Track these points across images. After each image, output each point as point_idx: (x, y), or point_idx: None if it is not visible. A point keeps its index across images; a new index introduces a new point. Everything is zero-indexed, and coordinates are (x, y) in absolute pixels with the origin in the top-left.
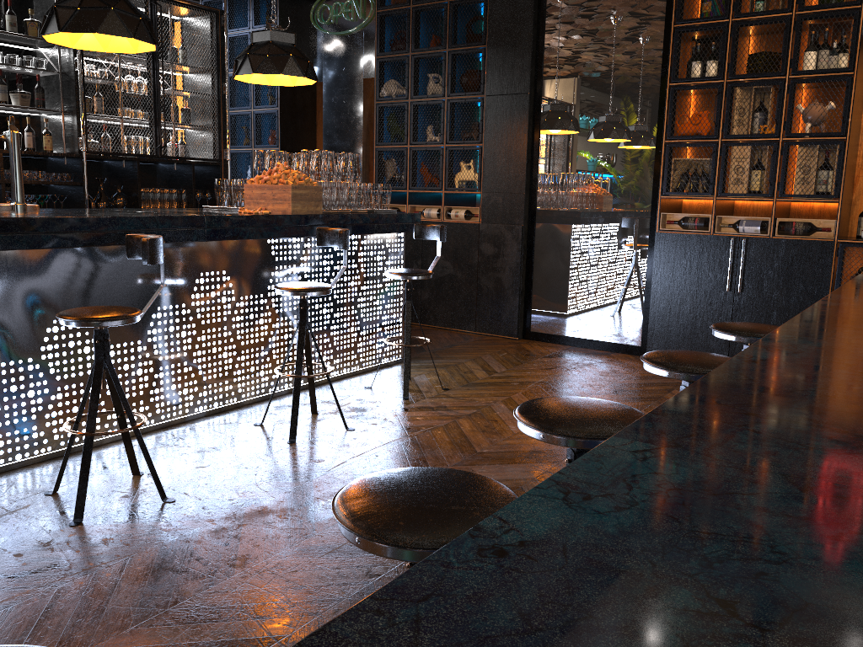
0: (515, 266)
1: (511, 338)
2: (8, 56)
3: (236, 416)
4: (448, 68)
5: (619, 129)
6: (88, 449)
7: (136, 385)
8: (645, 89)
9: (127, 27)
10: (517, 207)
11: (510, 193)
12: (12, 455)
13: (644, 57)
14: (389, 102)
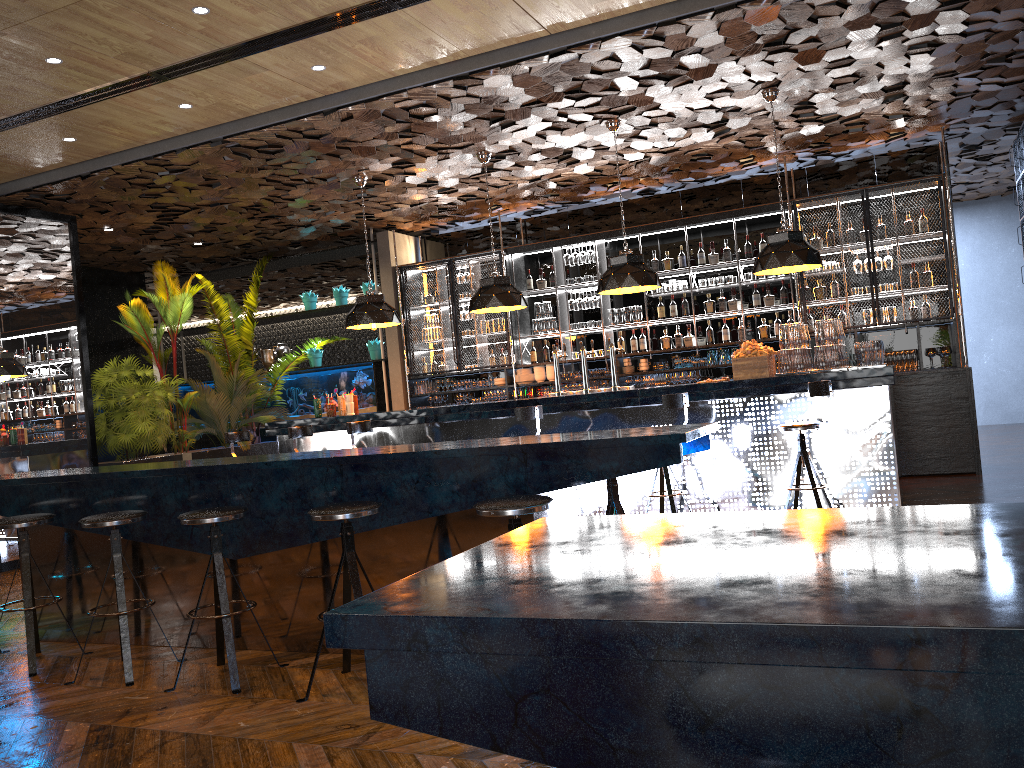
0: None
1: None
2: None
3: None
4: None
5: None
6: None
7: None
8: None
9: (618, 282)
10: None
11: None
12: None
13: None
14: None
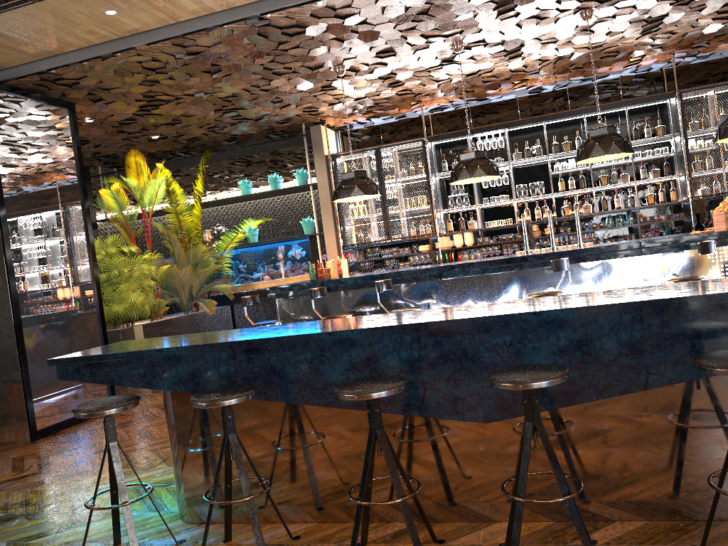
0: None
1: None
2: (645, 152)
3: None
4: None
5: None
6: None
7: None
8: None
9: (604, 150)
10: None
11: None
12: None
13: None
14: None
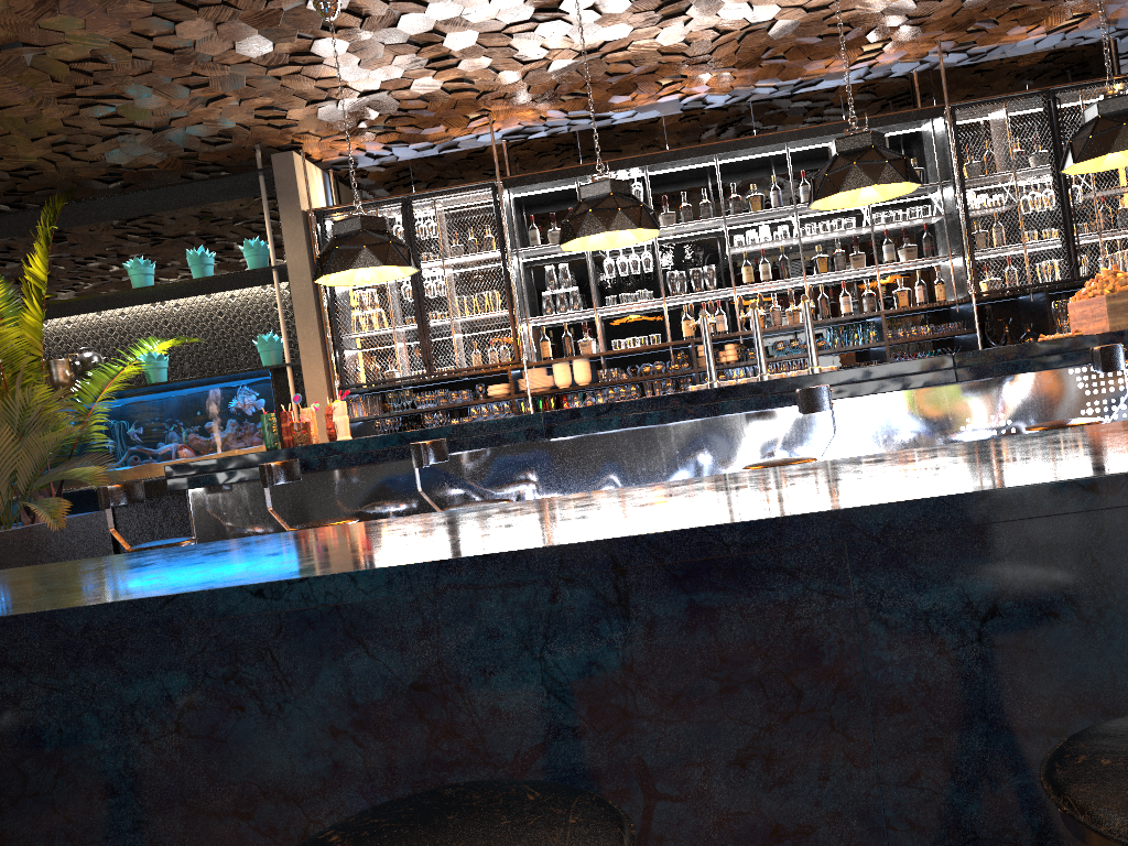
0: None
1: None
2: (891, 214)
3: None
4: None
5: None
6: None
7: None
8: None
9: (869, 176)
10: None
11: None
12: None
13: None
14: None
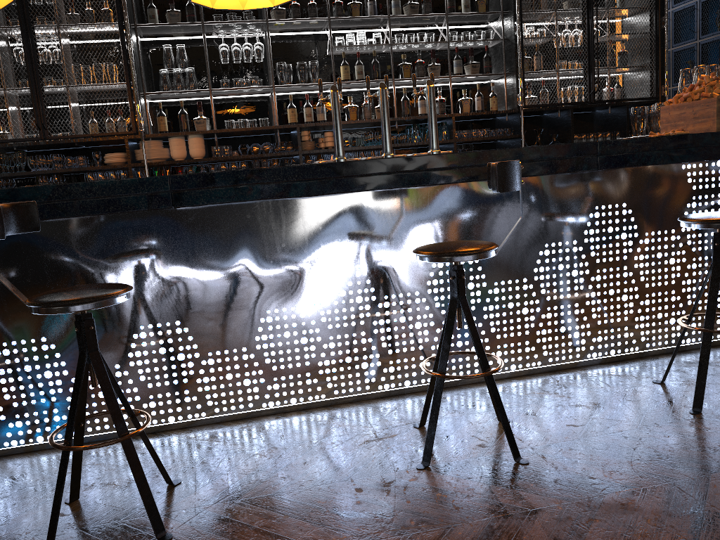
0: None
1: None
2: (462, 34)
3: (634, 368)
4: None
5: None
6: (438, 391)
7: (521, 324)
8: None
9: None
10: None
11: None
12: (401, 381)
13: None
14: None
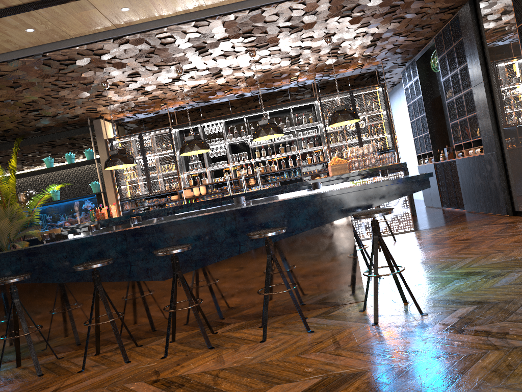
0: (497, 175)
1: (506, 215)
2: (303, 132)
3: None
4: (460, 77)
5: (517, 89)
6: None
7: None
8: (521, 64)
9: (266, 132)
10: (492, 142)
11: (488, 135)
12: None
13: (516, 46)
14: (449, 100)
